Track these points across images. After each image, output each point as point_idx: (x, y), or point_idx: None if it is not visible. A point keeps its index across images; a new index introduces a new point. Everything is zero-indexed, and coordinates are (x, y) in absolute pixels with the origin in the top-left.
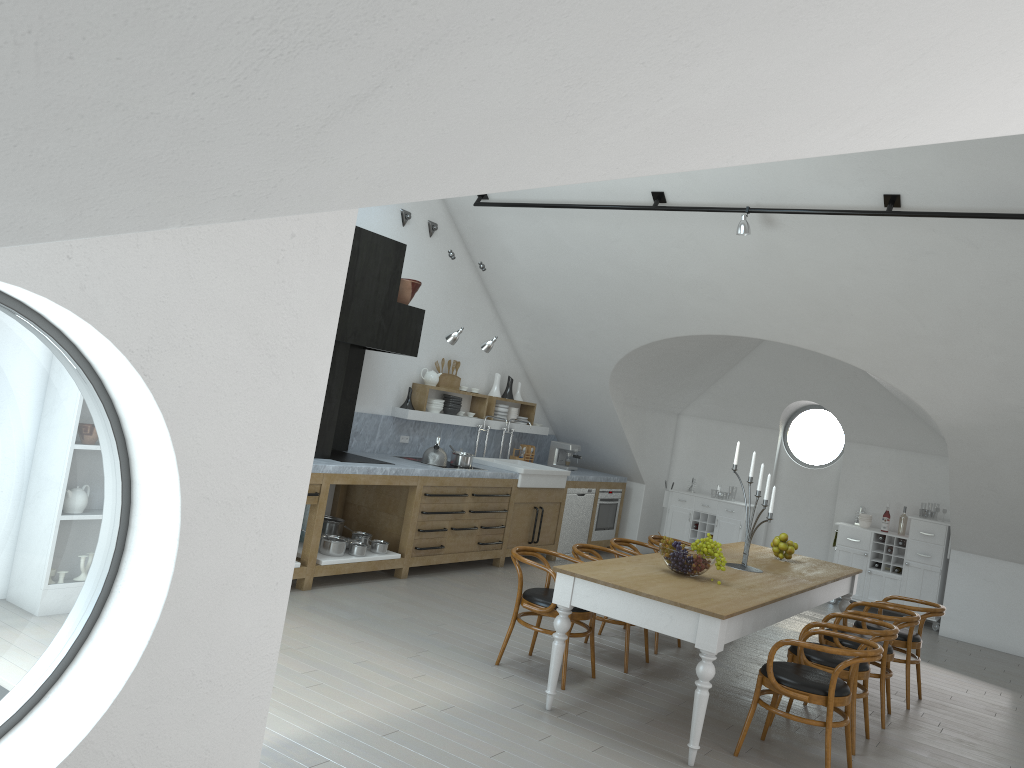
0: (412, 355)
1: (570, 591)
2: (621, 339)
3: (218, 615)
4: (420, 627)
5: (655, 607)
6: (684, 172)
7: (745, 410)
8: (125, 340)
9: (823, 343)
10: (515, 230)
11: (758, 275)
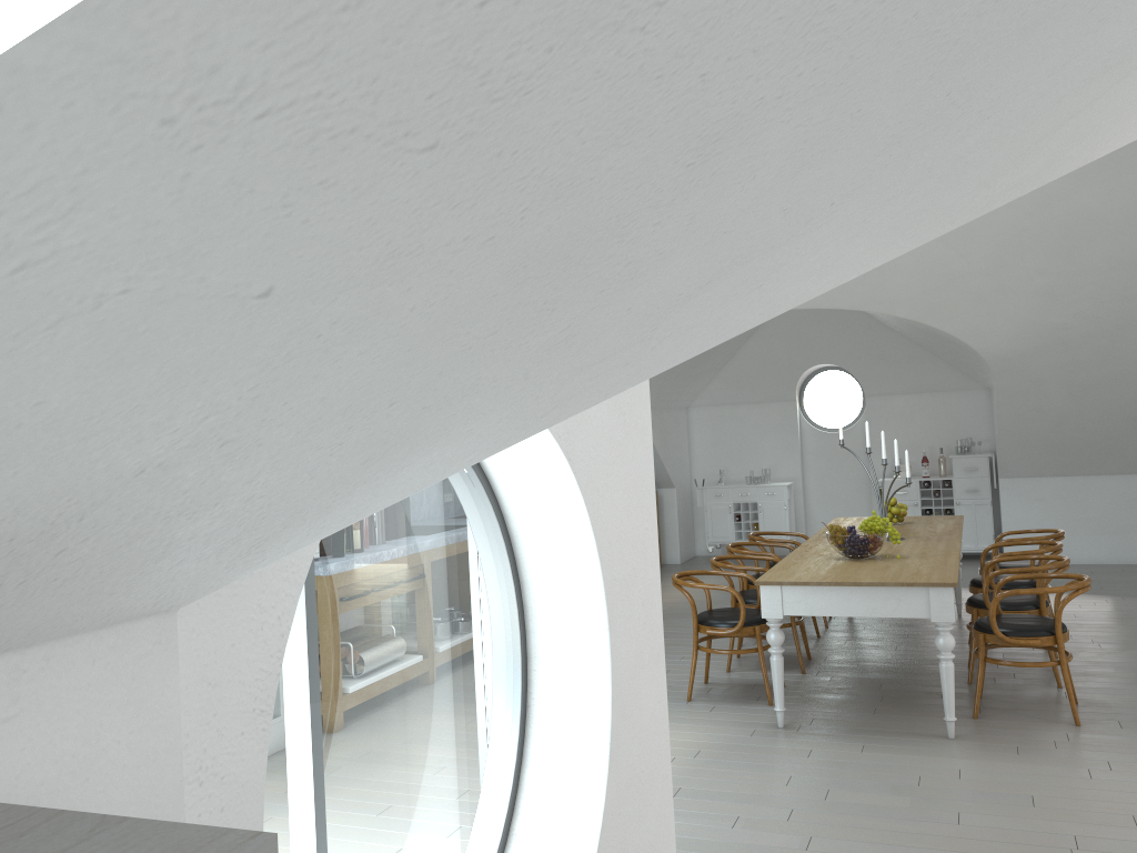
0: None
1: (780, 601)
2: None
3: (637, 700)
4: None
5: (878, 593)
6: None
7: (759, 388)
8: (555, 426)
9: (866, 300)
10: None
11: None
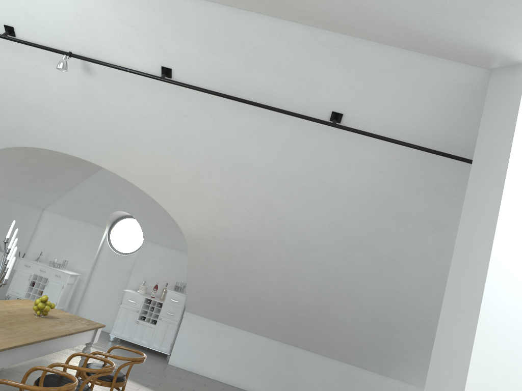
0: None
1: None
2: None
3: None
4: None
5: None
6: (29, 14)
7: (86, 212)
8: None
9: (120, 168)
10: None
11: (80, 110)
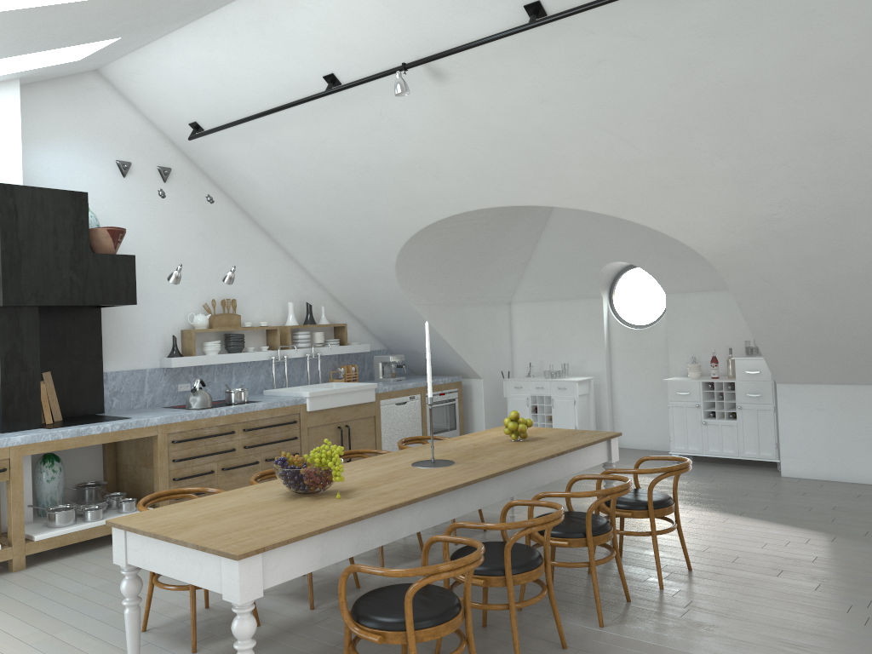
0: (129, 303)
1: (124, 547)
2: (385, 241)
3: None
4: (105, 595)
5: (187, 554)
6: (338, 45)
7: (564, 285)
8: None
9: (554, 195)
10: (242, 155)
11: (460, 138)
